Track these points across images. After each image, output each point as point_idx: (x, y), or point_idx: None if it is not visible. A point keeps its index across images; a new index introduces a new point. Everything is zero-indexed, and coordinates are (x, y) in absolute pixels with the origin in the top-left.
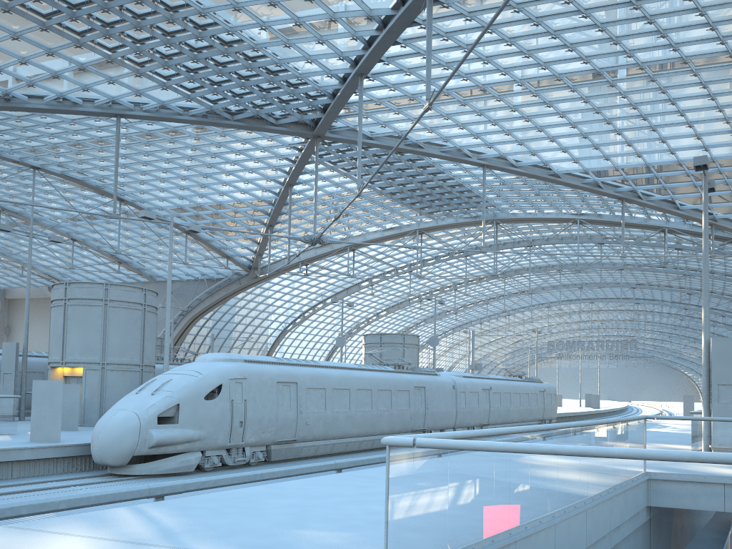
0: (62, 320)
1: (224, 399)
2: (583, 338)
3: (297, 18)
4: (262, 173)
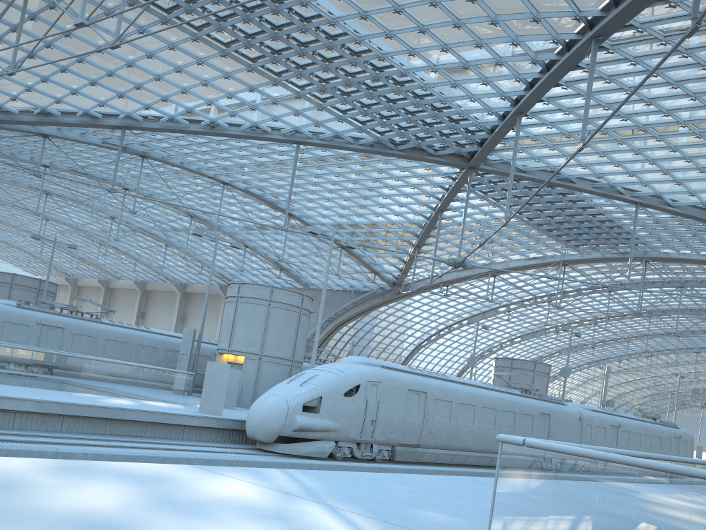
0: (233, 314)
1: (360, 398)
2: None
3: (465, 62)
4: (416, 198)
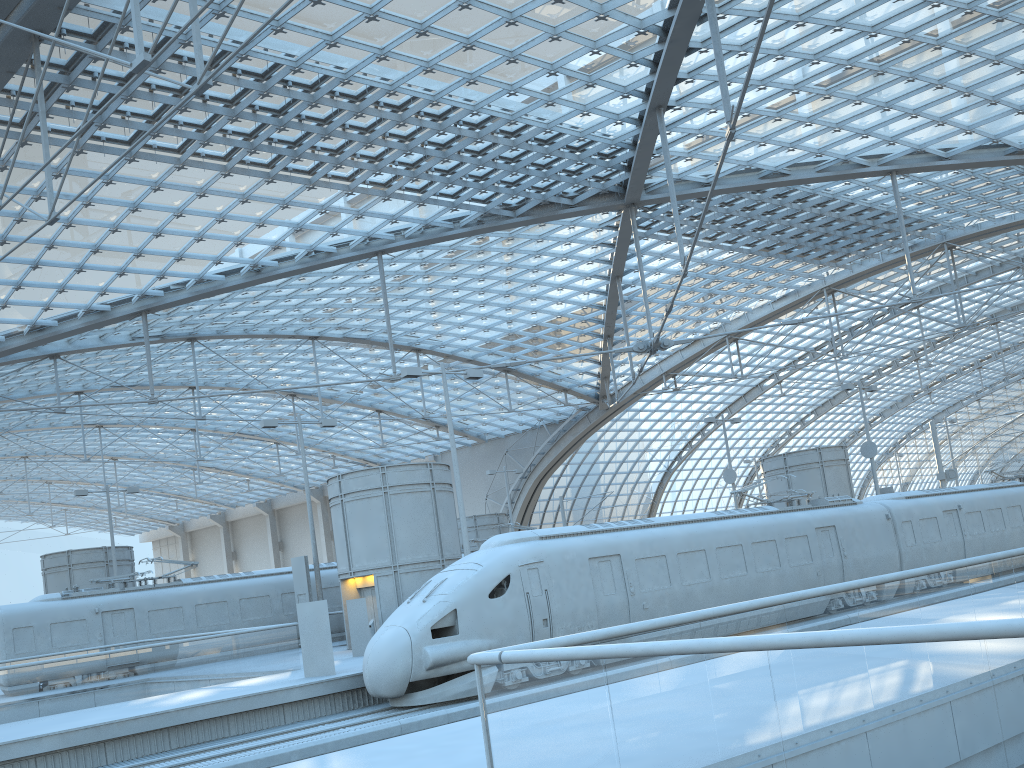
0: (342, 521)
1: (515, 593)
2: None
3: (550, 66)
4: (577, 271)
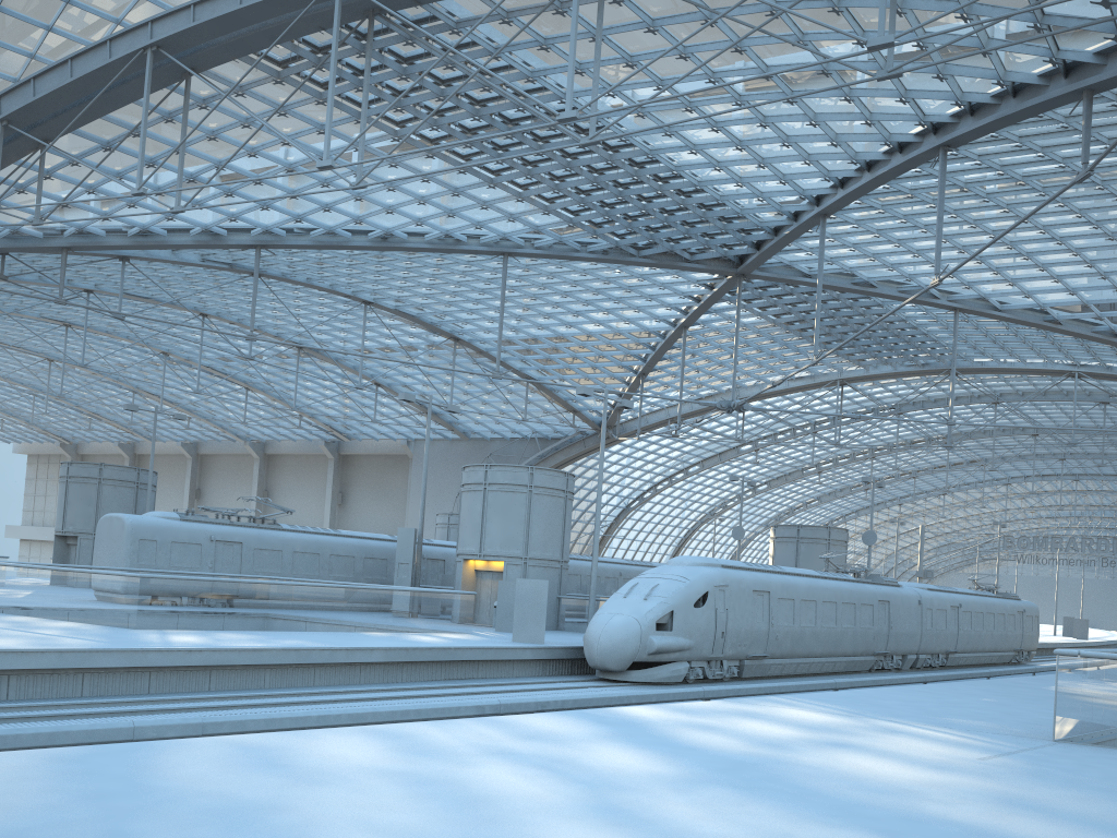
0: (480, 507)
1: (709, 607)
2: (1061, 533)
3: (761, 159)
4: (650, 311)
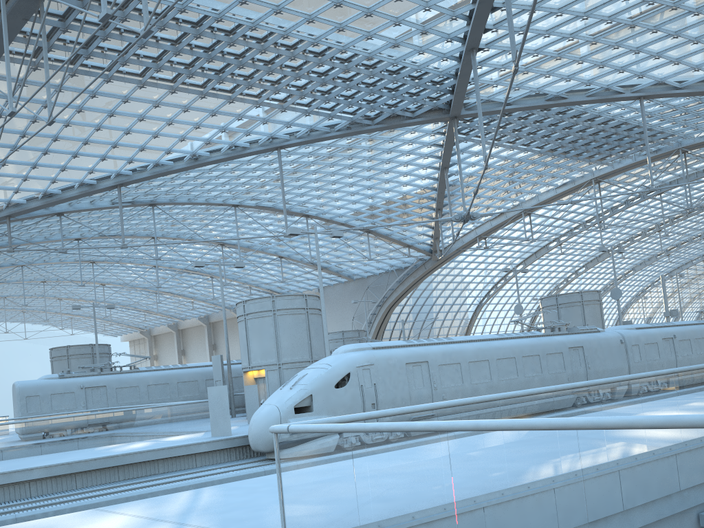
0: (245, 332)
1: (353, 385)
2: None
3: (396, 19)
4: (417, 163)
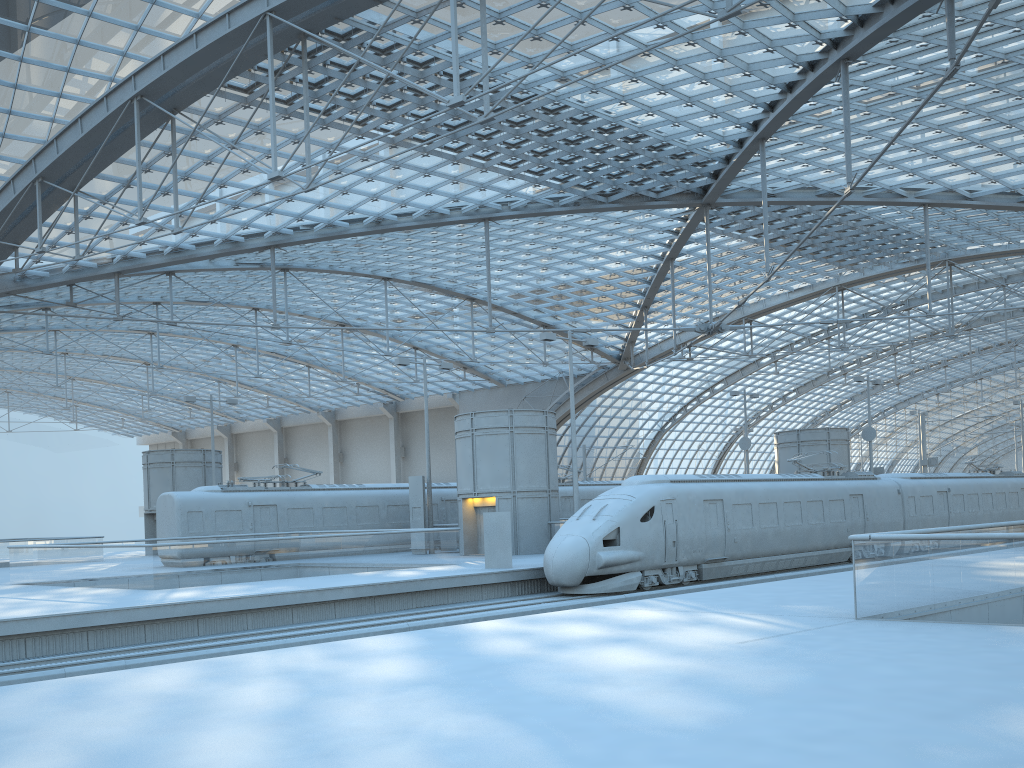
0: (470, 451)
1: (657, 520)
2: None
3: (688, 98)
4: (637, 249)
